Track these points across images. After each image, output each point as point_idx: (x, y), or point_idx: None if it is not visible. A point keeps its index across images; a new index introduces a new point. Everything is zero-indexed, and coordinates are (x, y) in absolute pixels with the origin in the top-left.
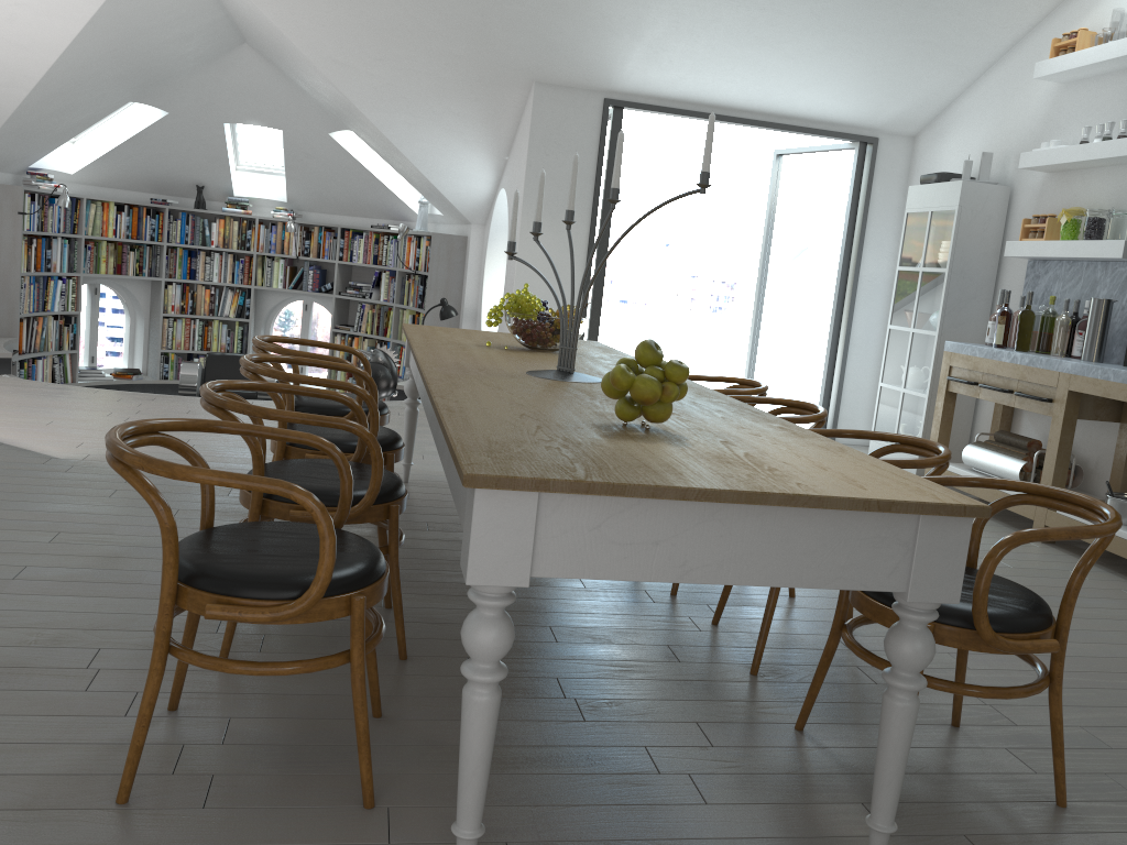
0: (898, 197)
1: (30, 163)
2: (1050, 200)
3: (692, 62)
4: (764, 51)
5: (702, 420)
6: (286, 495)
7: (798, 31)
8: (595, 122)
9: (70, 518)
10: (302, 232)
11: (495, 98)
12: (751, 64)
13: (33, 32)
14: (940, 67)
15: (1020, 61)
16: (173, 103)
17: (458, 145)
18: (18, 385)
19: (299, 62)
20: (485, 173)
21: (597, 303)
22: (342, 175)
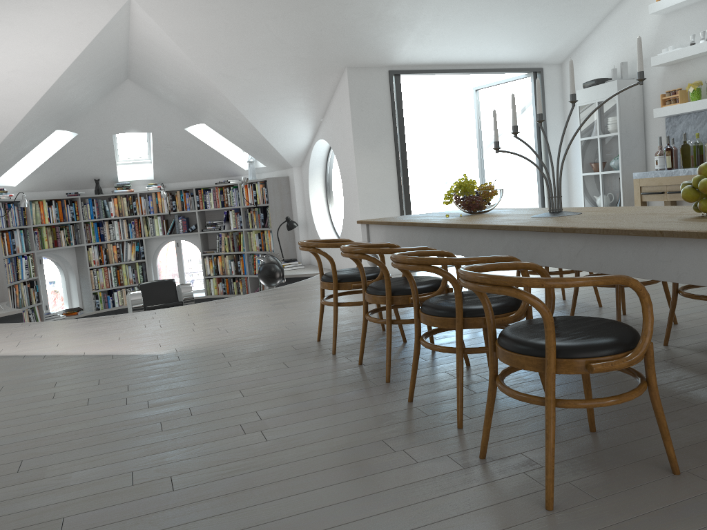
0: (559, 100)
1: None
2: (672, 81)
3: (442, 39)
4: (484, 25)
5: None
6: (626, 283)
7: (506, 9)
8: (386, 86)
9: (231, 382)
10: (169, 196)
11: (320, 82)
12: (476, 34)
13: (21, 88)
14: (581, 19)
15: (629, 7)
16: (81, 127)
17: (292, 117)
18: (60, 324)
19: (190, 81)
20: (307, 132)
21: (407, 195)
22: (192, 154)
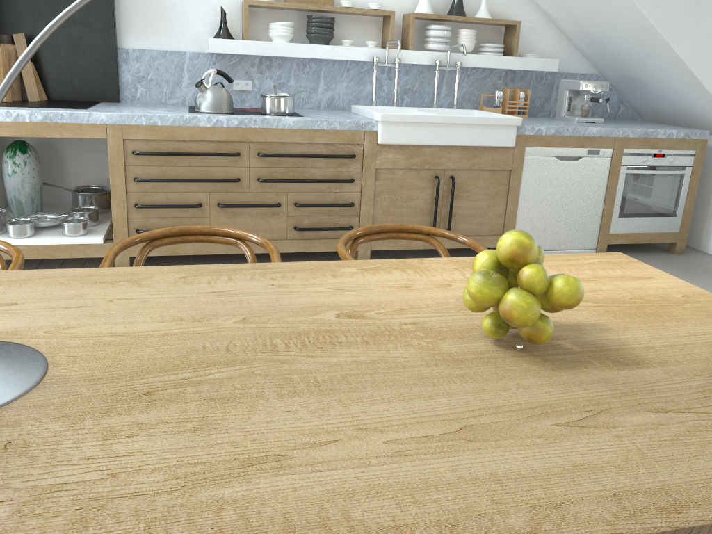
0: None
1: None
2: None
3: None
4: None
5: (386, 301)
6: None
7: None
8: None
9: None
10: None
11: None
12: None
13: None
14: None
15: None
16: None
17: None
18: None
19: None
20: None
21: None
22: None
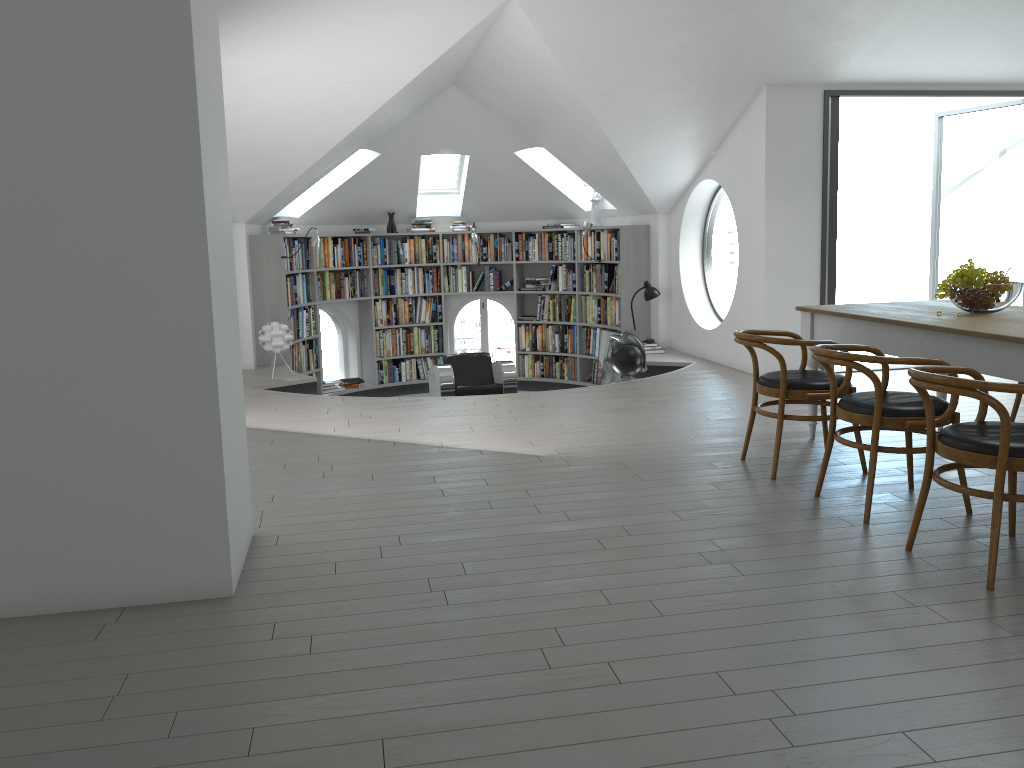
0: None
1: (275, 213)
2: None
3: (911, 49)
4: (978, 31)
5: None
6: None
7: (1015, 10)
8: (818, 112)
9: (656, 500)
10: (479, 241)
11: (725, 103)
12: (961, 43)
13: (352, 103)
14: None
15: None
16: (386, 145)
17: (675, 148)
18: (381, 402)
19: (549, 96)
20: (689, 168)
21: (831, 267)
22: (517, 186)
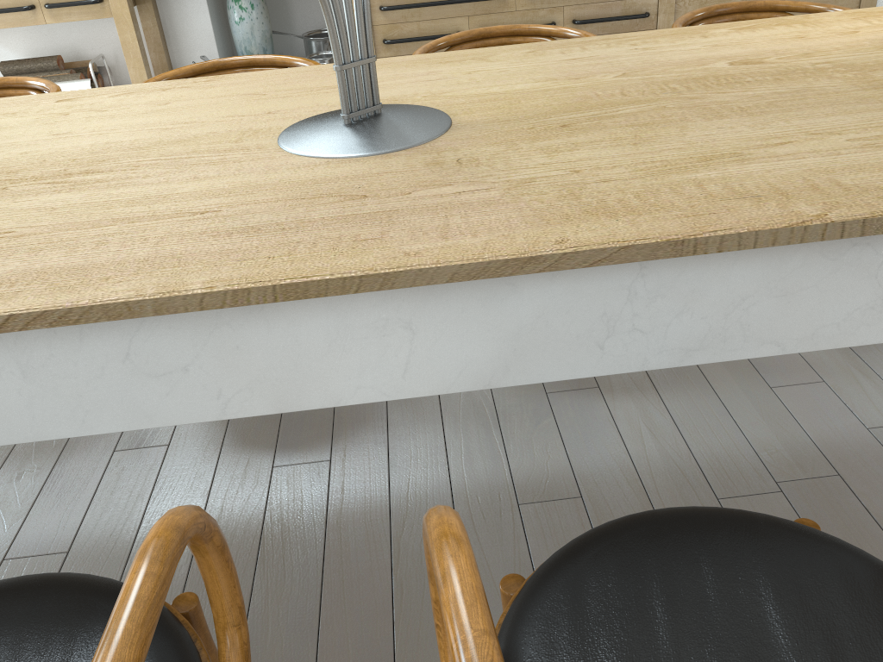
0: None
1: None
2: None
3: None
4: None
5: (782, 50)
6: None
7: None
8: None
9: None
10: None
11: None
12: None
13: None
14: None
15: None
16: None
17: None
18: None
19: None
20: None
21: None
22: None
